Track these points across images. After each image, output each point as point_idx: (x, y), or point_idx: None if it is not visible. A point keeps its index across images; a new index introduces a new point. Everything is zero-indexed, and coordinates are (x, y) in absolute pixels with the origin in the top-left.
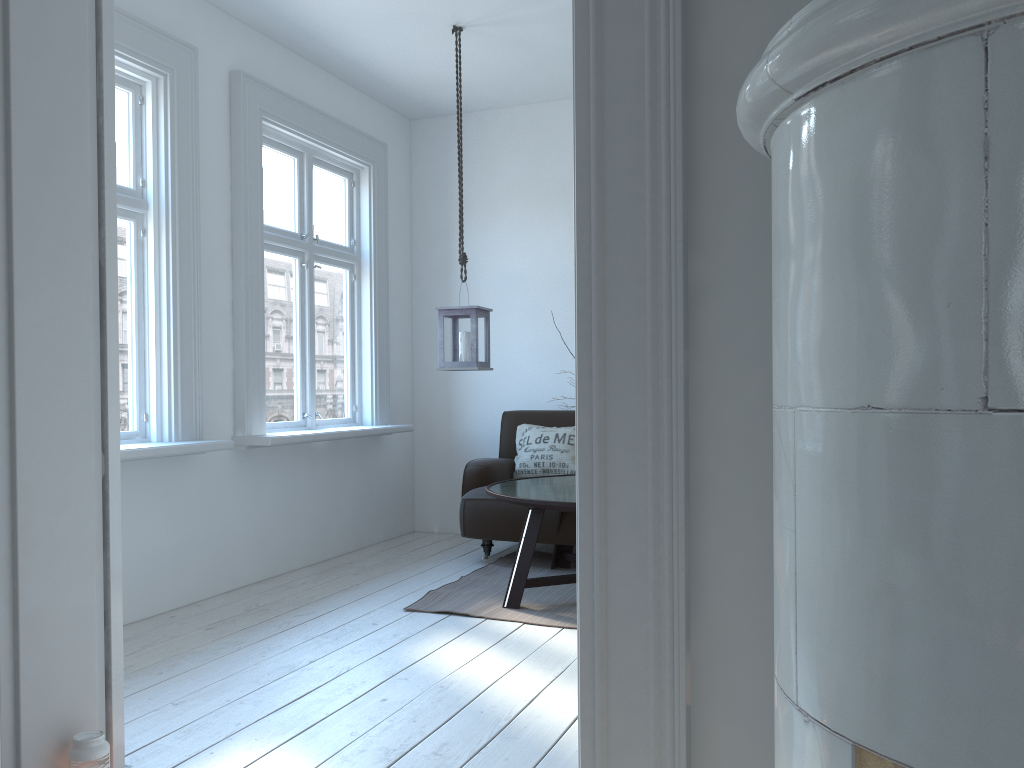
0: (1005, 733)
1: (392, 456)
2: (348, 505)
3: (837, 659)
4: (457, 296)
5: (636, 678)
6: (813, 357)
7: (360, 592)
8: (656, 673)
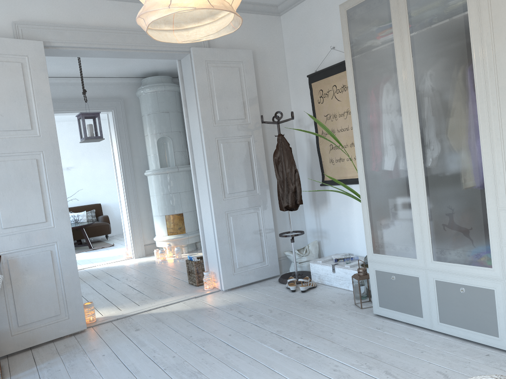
0: (173, 210)
1: None
2: None
3: (163, 210)
4: None
5: (136, 225)
6: (158, 191)
7: None
8: (138, 224)
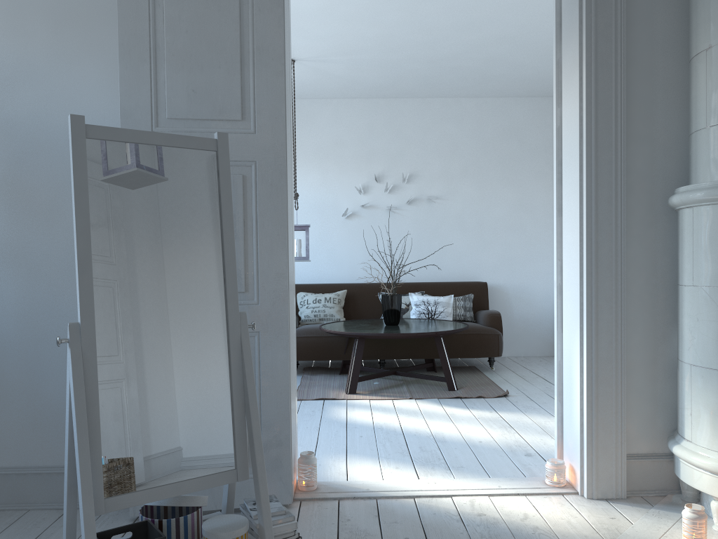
0: None
1: None
2: None
3: None
4: None
5: (608, 383)
6: None
7: None
8: (615, 380)
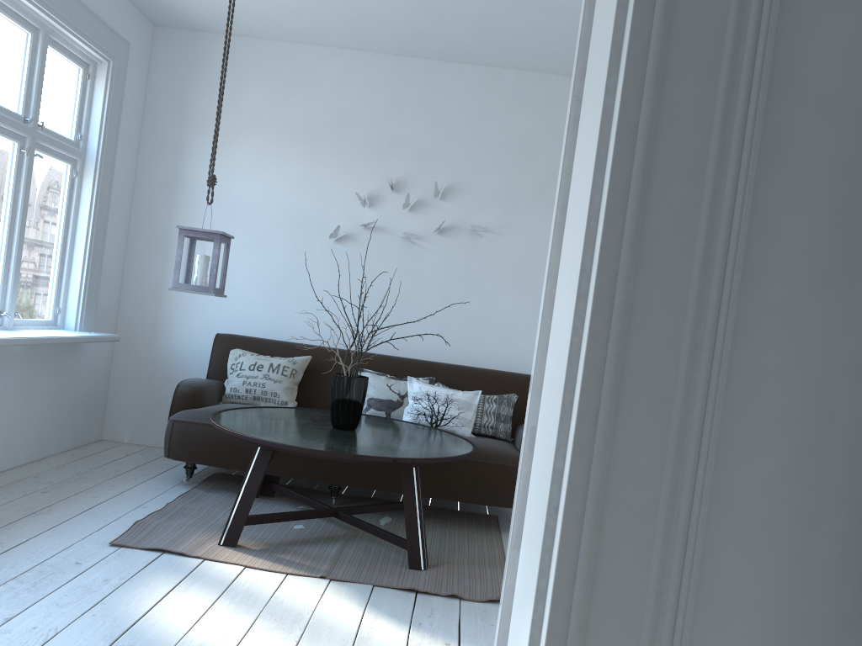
0: None
1: (90, 363)
2: (38, 412)
3: None
4: (181, 212)
5: None
6: None
7: (54, 517)
8: None
